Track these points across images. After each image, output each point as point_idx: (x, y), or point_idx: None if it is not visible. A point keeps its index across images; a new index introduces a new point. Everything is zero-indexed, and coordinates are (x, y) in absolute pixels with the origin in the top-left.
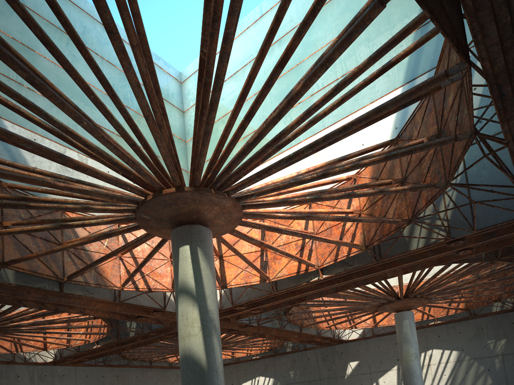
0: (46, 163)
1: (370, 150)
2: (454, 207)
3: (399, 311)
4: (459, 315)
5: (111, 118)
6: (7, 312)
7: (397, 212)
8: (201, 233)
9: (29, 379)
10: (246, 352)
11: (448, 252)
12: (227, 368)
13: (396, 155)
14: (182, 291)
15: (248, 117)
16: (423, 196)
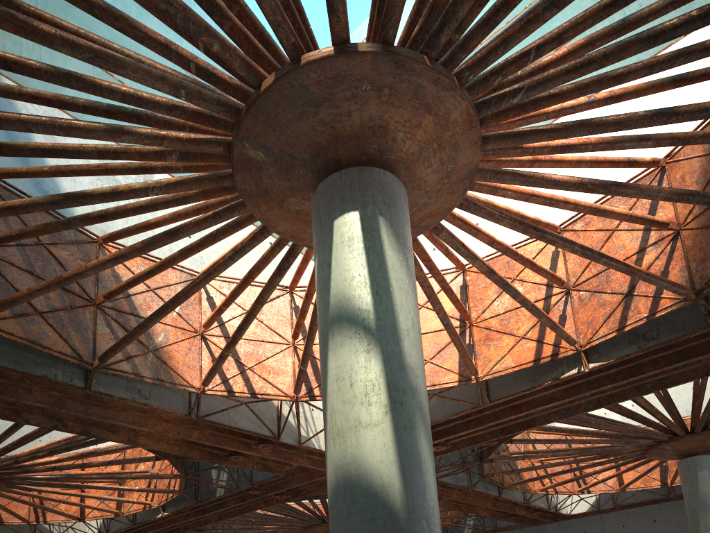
0: (77, 162)
1: None
2: None
3: (688, 455)
4: None
5: None
6: (3, 439)
7: None
8: (387, 188)
9: None
10: None
11: None
12: None
13: None
14: (340, 320)
15: None
16: None
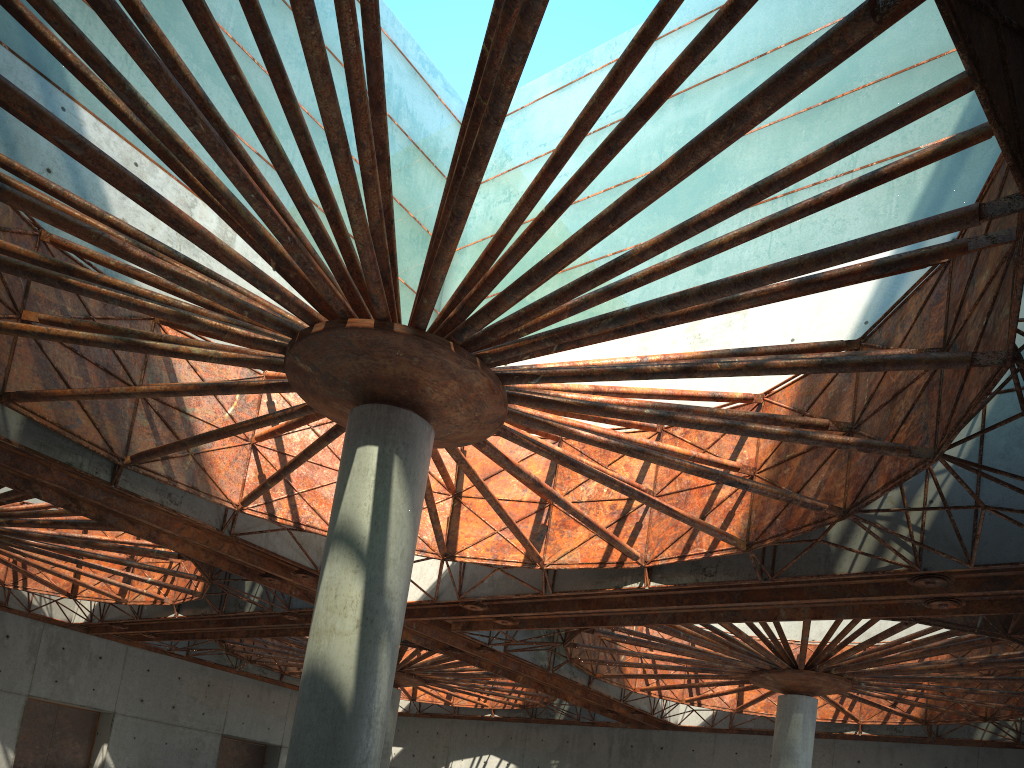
0: (148, 217)
1: (801, 350)
2: (940, 507)
3: (790, 691)
4: (908, 729)
5: (266, 135)
6: (2, 499)
7: (825, 489)
8: (410, 430)
9: (28, 647)
10: (474, 701)
11: (909, 596)
12: (431, 724)
13: (843, 364)
14: (340, 537)
15: (555, 208)
16: (883, 469)
